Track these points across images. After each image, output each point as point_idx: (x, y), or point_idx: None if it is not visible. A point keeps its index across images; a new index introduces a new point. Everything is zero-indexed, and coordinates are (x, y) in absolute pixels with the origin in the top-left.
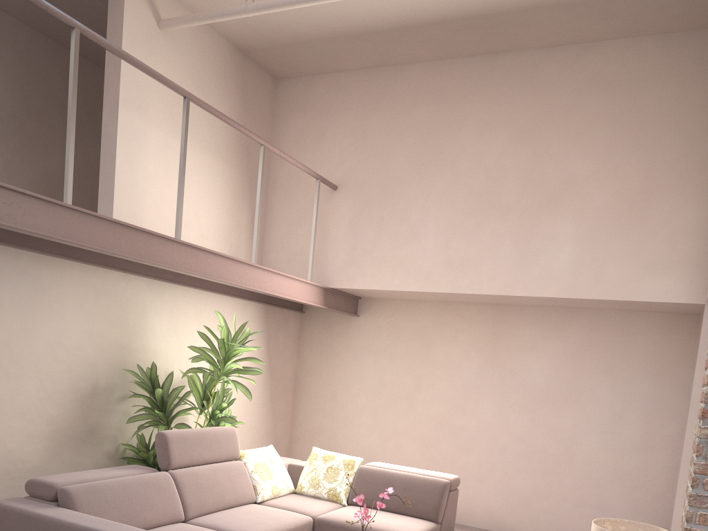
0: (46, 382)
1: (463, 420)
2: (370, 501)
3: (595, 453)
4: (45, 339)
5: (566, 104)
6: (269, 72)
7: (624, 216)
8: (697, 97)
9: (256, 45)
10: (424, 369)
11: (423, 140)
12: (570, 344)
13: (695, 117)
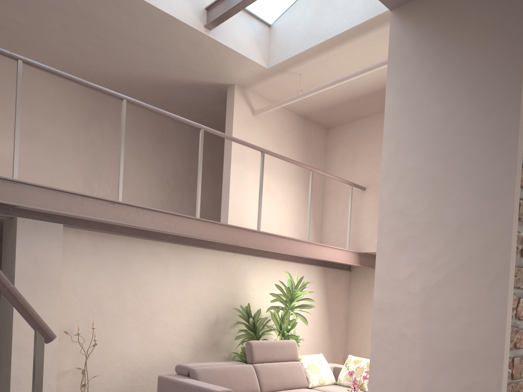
0: (191, 315)
1: None
2: None
3: None
4: (190, 292)
5: None
6: (322, 125)
7: None
8: None
9: (311, 112)
10: None
11: None
12: None
13: None
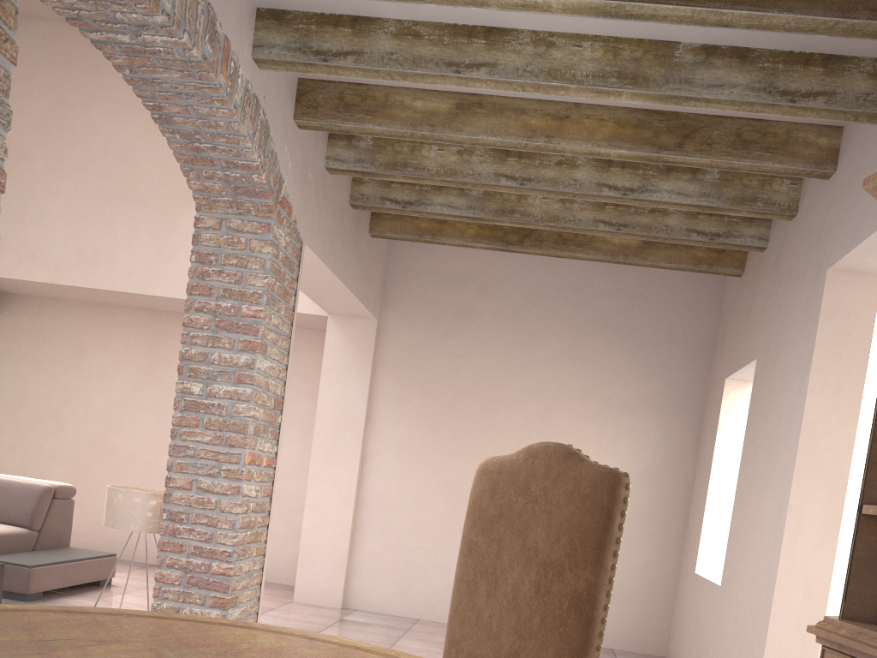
0: None
1: (120, 439)
2: None
3: None
4: None
5: None
6: None
7: None
8: None
9: None
10: (75, 381)
11: (51, 110)
12: None
13: None
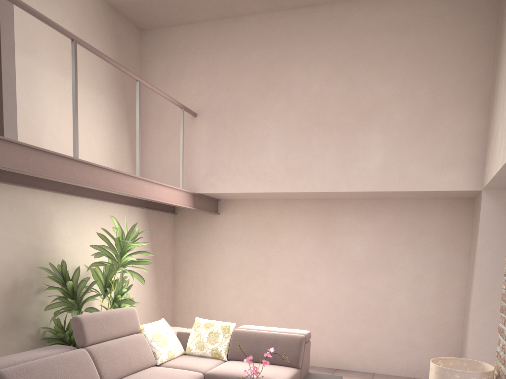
0: None
1: (305, 287)
2: (245, 356)
3: (404, 305)
4: None
5: (370, 43)
6: (136, 24)
7: (419, 128)
8: (467, 35)
9: (124, 2)
10: (272, 251)
11: (262, 75)
12: (381, 226)
13: (467, 51)
